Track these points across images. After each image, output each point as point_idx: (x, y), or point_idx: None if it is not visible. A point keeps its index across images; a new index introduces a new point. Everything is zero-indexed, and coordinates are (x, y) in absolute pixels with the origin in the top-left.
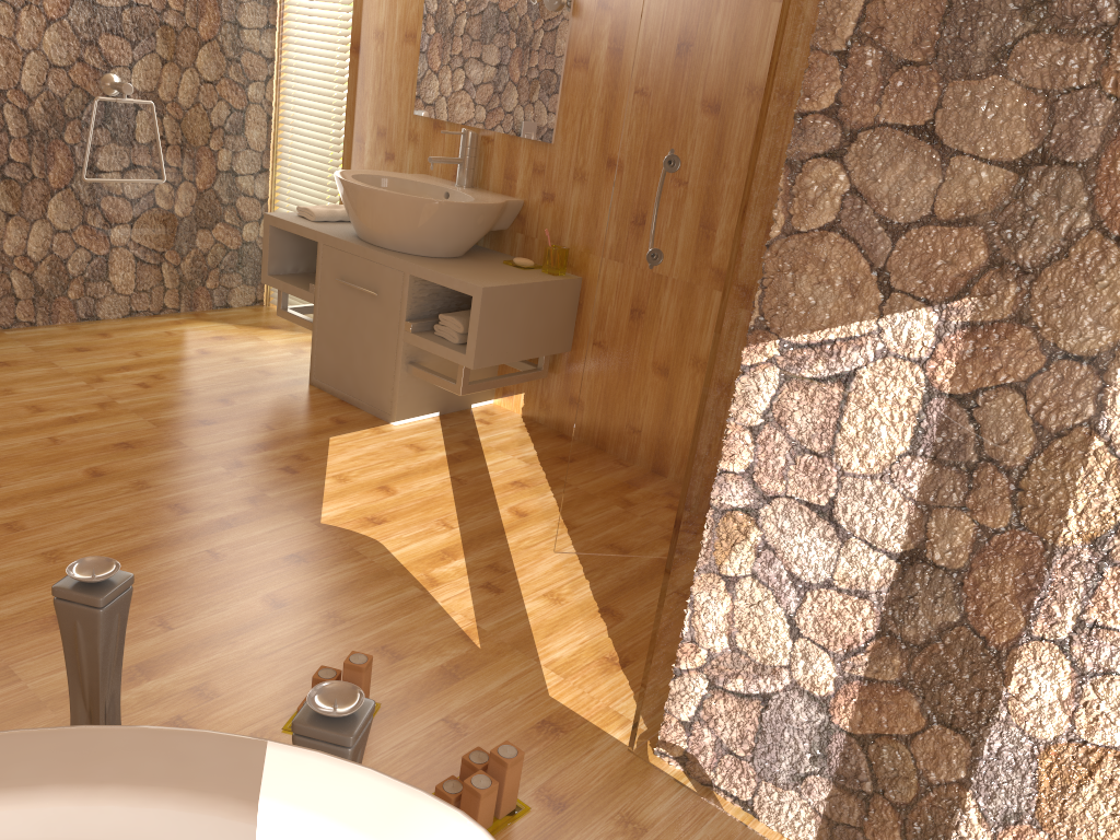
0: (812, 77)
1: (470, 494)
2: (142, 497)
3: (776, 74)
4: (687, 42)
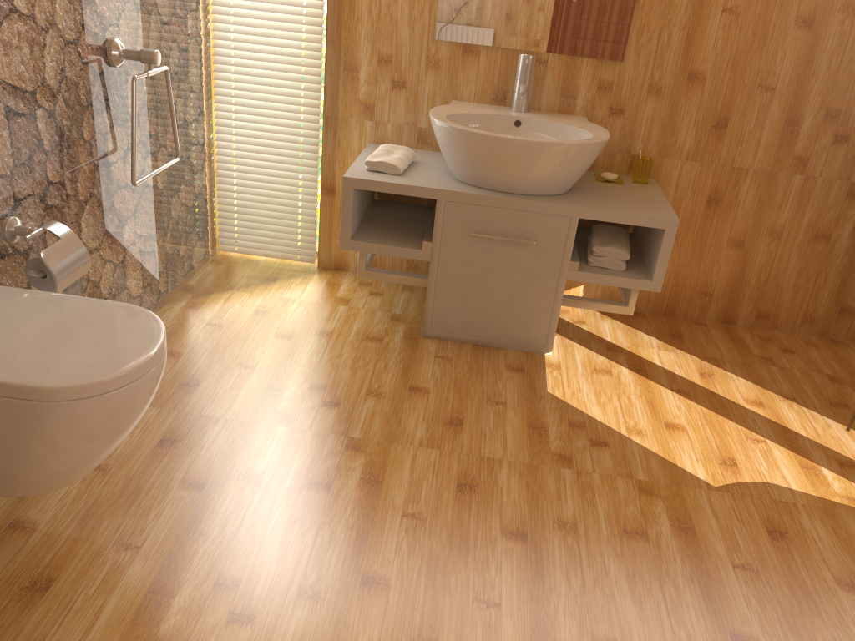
0: None
1: (709, 401)
2: (593, 539)
3: None
4: None
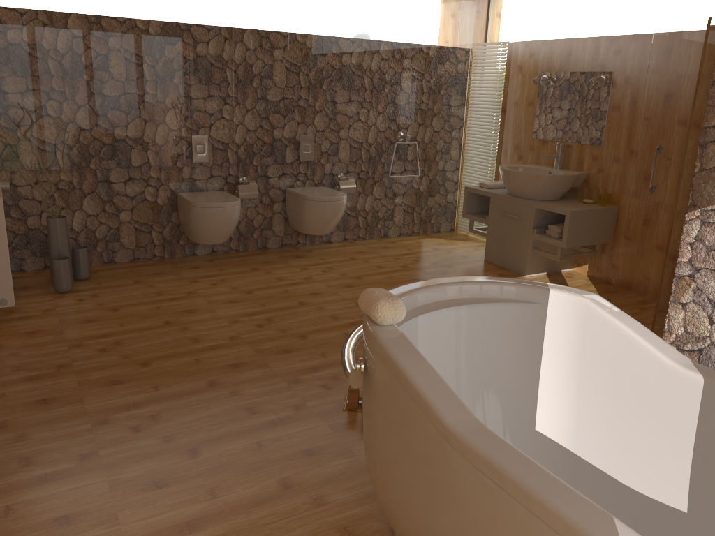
0: (706, 115)
1: None
2: None
3: (693, 115)
4: (664, 100)
